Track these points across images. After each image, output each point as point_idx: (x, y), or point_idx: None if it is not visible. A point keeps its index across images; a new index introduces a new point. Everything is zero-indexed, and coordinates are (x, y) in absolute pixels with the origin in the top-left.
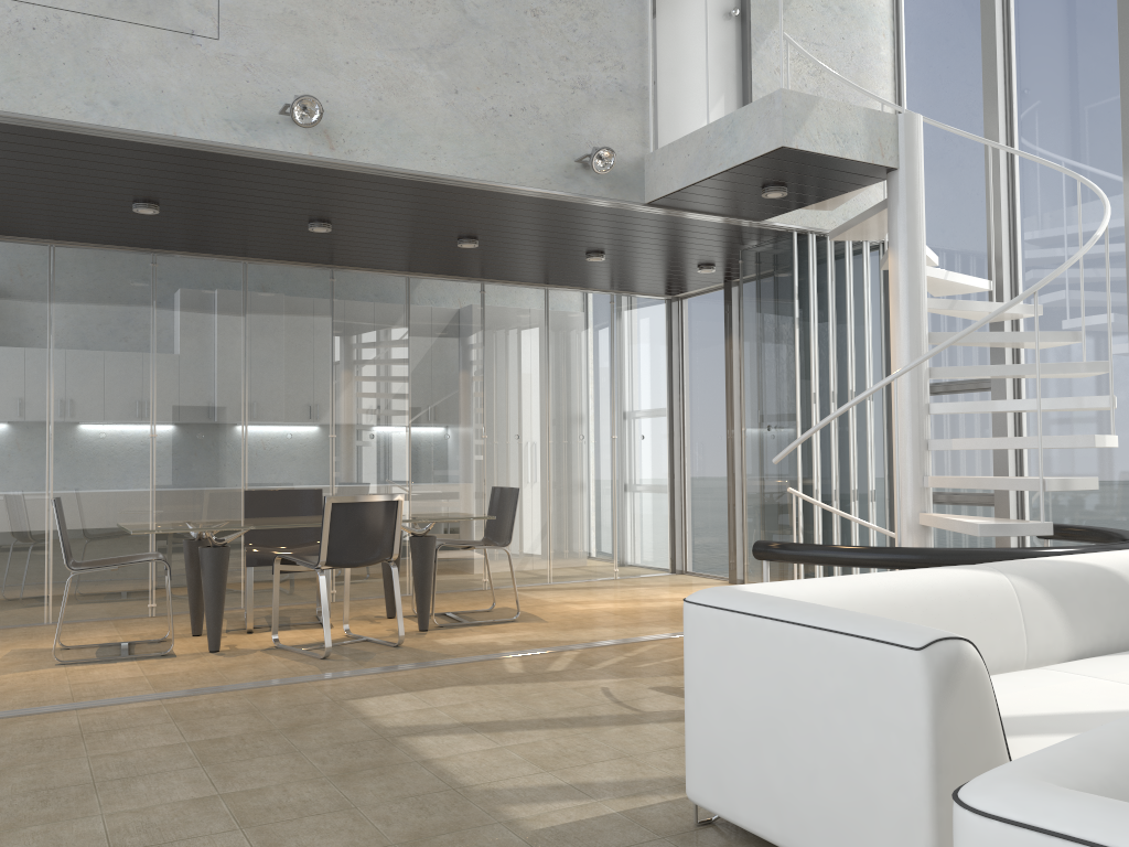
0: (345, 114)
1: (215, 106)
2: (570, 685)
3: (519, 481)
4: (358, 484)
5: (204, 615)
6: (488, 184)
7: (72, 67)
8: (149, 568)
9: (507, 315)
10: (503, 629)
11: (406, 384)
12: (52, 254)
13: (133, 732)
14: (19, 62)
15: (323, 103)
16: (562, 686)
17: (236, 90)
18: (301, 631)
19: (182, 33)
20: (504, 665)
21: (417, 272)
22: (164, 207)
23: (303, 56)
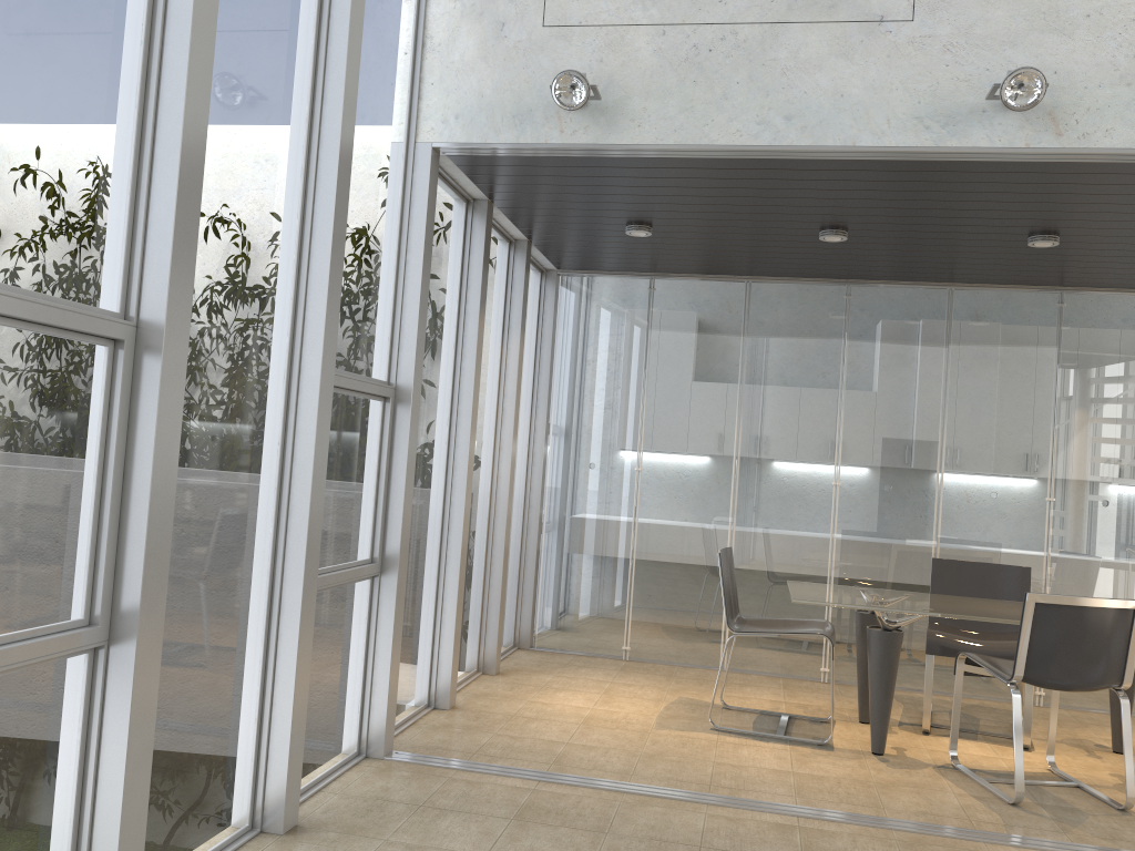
0: (1080, 85)
1: (903, 103)
2: None
3: None
4: (1082, 563)
5: None
6: None
7: (745, 85)
8: None
9: None
10: None
11: None
12: (747, 290)
13: None
14: (693, 89)
15: (1049, 75)
16: None
17: (931, 79)
18: (989, 746)
19: (868, 22)
20: None
21: None
22: (853, 233)
23: (1024, 19)
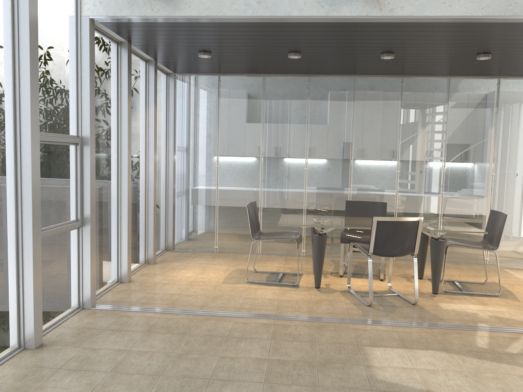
0: None
1: None
2: (518, 371)
3: (515, 202)
4: (411, 198)
5: (326, 259)
6: (490, 18)
7: None
8: (302, 233)
9: (515, 98)
10: (486, 302)
11: (443, 142)
12: (264, 80)
13: (249, 343)
14: None
15: None
16: (512, 371)
17: None
18: (367, 280)
19: None
20: (475, 338)
21: (454, 75)
22: (303, 54)
23: None
